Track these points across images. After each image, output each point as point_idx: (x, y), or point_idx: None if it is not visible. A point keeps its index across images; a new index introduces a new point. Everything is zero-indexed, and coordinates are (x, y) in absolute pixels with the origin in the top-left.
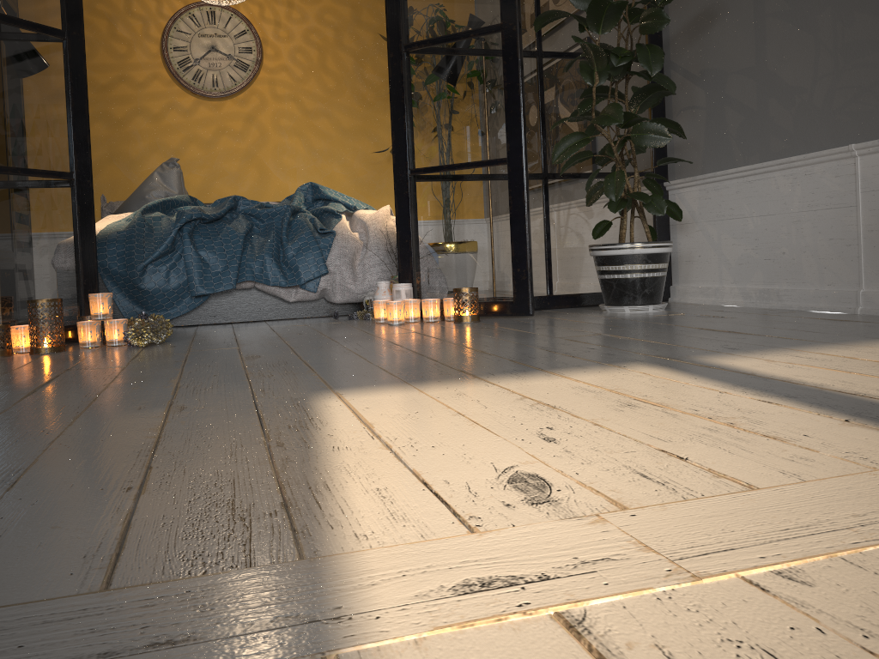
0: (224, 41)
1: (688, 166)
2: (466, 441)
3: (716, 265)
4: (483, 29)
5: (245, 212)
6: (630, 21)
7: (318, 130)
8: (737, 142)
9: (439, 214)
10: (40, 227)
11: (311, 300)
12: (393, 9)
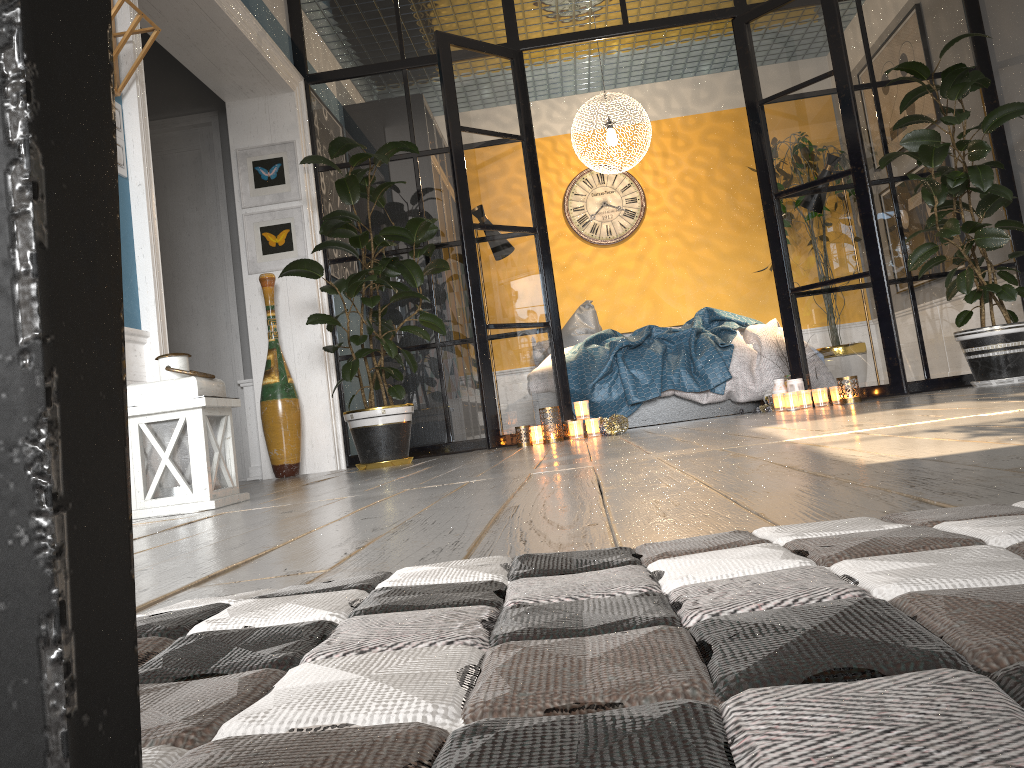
0: (613, 196)
1: None
2: (831, 424)
3: None
4: (837, 174)
5: (659, 337)
6: (962, 149)
7: (700, 259)
8: None
9: (818, 321)
10: (534, 361)
11: (719, 402)
12: (762, 168)
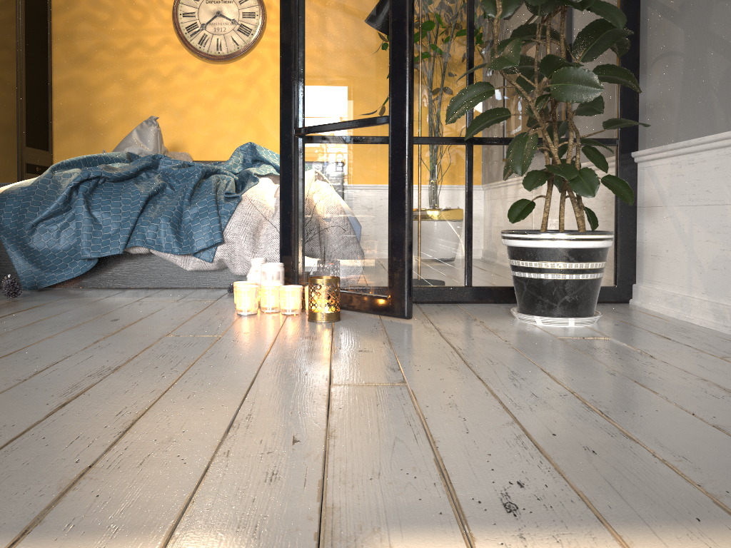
0: (229, 7)
1: (660, 132)
2: None
3: (685, 266)
4: None
5: (163, 171)
6: None
7: None
8: (720, 97)
9: (321, 183)
10: None
11: (216, 269)
12: None
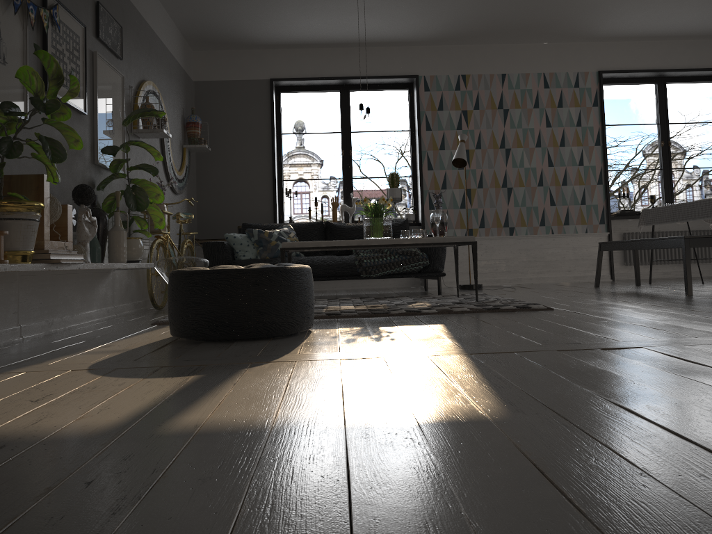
0: None
1: None
2: (409, 374)
3: None
4: None
5: None
6: None
7: None
8: None
9: None
10: None
11: None
12: None
